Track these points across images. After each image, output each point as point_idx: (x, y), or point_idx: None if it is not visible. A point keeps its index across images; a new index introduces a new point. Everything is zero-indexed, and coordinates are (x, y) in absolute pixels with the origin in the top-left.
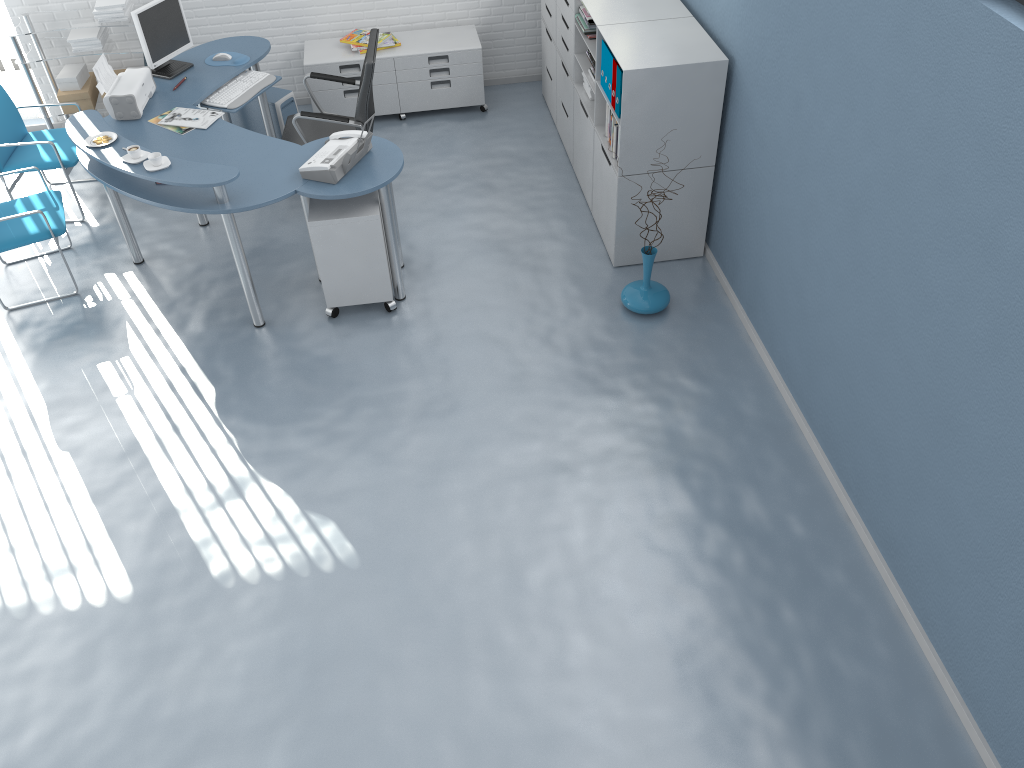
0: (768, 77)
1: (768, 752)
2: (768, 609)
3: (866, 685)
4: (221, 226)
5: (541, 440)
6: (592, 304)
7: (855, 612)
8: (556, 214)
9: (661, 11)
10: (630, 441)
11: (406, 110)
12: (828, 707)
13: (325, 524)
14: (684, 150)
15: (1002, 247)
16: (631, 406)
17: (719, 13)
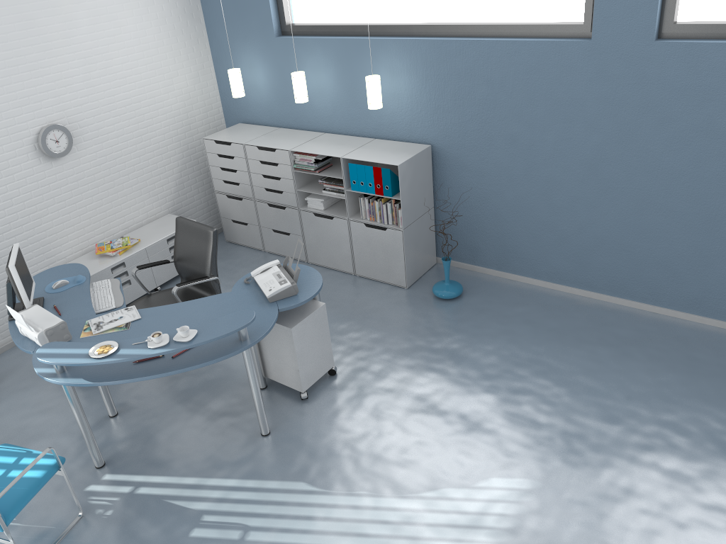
0: (475, 139)
1: None
2: (692, 359)
3: None
4: (131, 407)
5: (511, 370)
6: (426, 307)
7: (711, 338)
8: (337, 284)
9: (356, 142)
10: (543, 344)
11: (160, 283)
12: None
13: (492, 482)
14: (423, 202)
15: (719, 127)
16: (518, 332)
17: (403, 127)
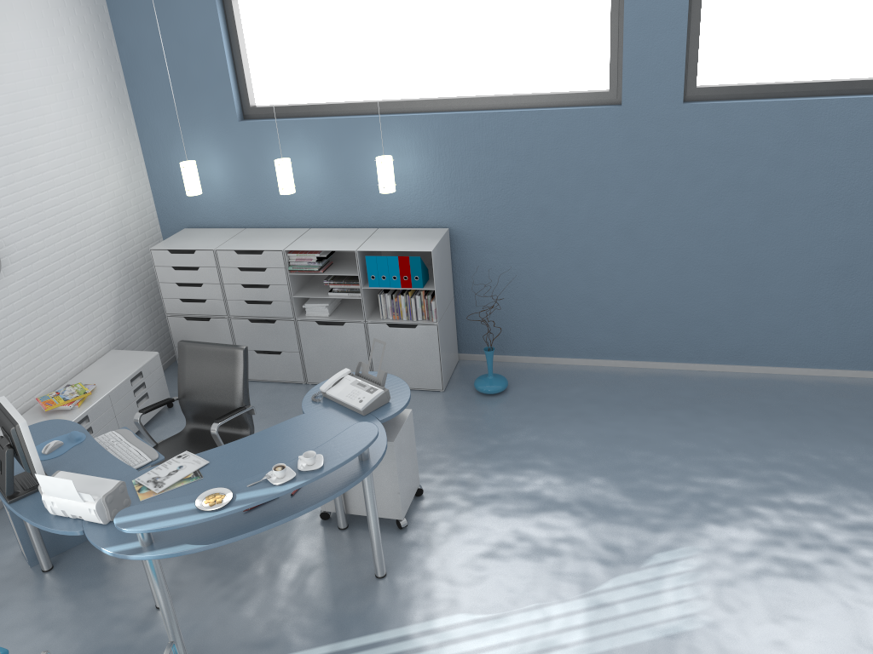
0: (500, 216)
1: (849, 425)
2: (760, 405)
3: (809, 392)
4: (182, 590)
5: (605, 450)
6: (478, 406)
7: (764, 384)
8: None
9: (359, 233)
10: (620, 419)
11: None
12: (822, 404)
13: (657, 558)
14: (447, 292)
15: (748, 180)
16: (588, 412)
17: (412, 212)
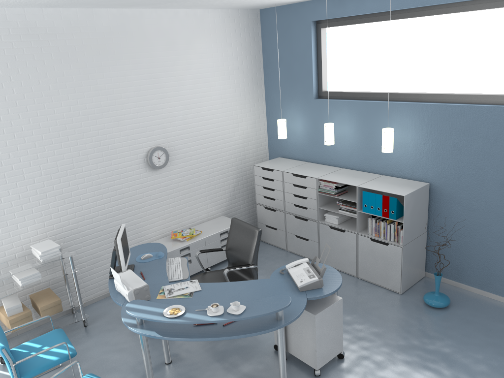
0: (469, 181)
1: None
2: None
3: None
4: (181, 358)
5: None
6: (418, 312)
7: None
8: (343, 283)
9: (368, 176)
10: None
11: (210, 264)
12: None
13: None
14: (419, 226)
15: None
16: None
17: (407, 168)
